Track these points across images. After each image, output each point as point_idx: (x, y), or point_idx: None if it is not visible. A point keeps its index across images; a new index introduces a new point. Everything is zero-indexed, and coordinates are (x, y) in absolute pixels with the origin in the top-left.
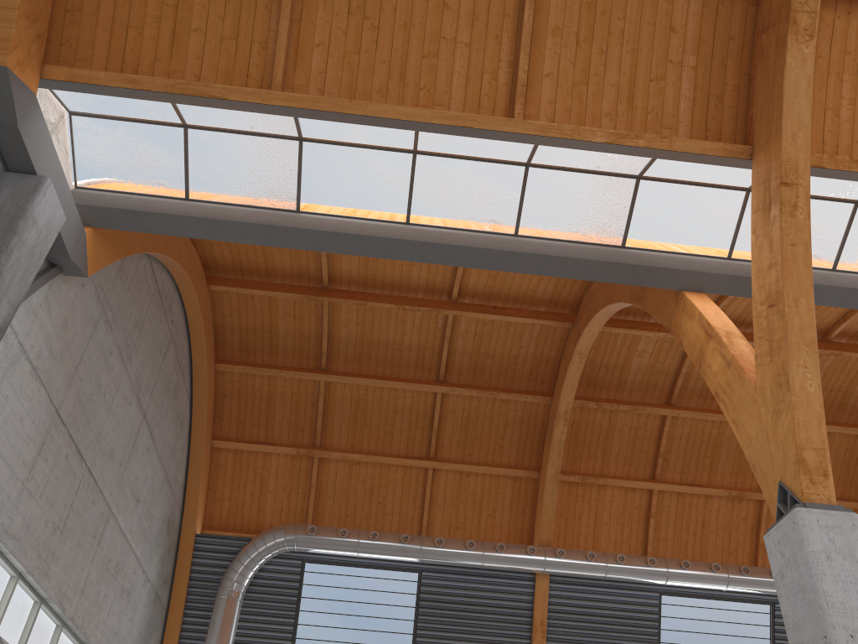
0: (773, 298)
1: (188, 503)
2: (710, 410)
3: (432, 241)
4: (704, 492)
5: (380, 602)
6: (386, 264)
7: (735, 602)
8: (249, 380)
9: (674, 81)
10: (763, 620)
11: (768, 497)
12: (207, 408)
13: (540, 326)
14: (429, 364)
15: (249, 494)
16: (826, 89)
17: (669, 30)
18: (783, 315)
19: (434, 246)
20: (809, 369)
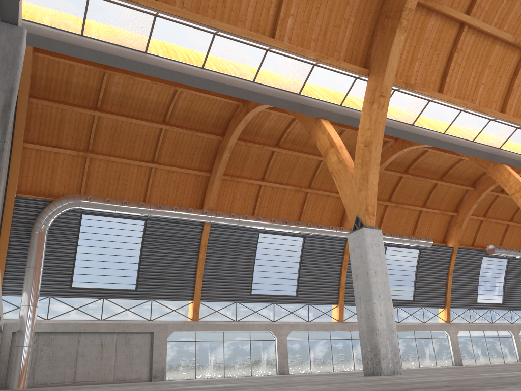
0: (367, 143)
1: (11, 179)
2: (295, 150)
3: (215, 80)
4: (285, 187)
5: (124, 235)
6: None
7: (289, 236)
8: (48, 109)
9: (343, 29)
10: (299, 244)
11: (350, 220)
12: (24, 125)
13: (224, 101)
14: (160, 112)
15: (45, 174)
16: None
17: (347, 3)
18: (371, 152)
19: (215, 83)
20: (375, 174)
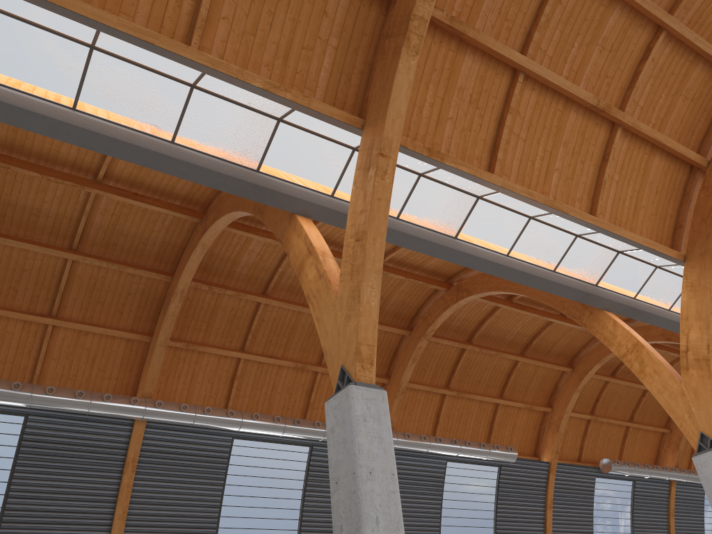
0: (360, 235)
1: None
2: (293, 302)
3: (96, 130)
4: (278, 363)
5: None
6: (37, 135)
7: (286, 444)
8: None
9: (319, 54)
10: (303, 458)
11: (332, 376)
12: None
13: (172, 217)
14: (64, 233)
15: None
16: (417, 91)
17: (323, 13)
18: (365, 249)
19: (97, 135)
20: (374, 289)
